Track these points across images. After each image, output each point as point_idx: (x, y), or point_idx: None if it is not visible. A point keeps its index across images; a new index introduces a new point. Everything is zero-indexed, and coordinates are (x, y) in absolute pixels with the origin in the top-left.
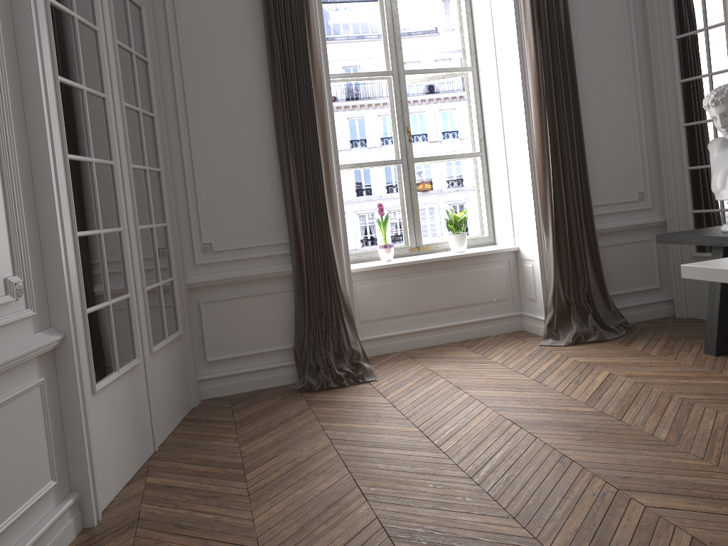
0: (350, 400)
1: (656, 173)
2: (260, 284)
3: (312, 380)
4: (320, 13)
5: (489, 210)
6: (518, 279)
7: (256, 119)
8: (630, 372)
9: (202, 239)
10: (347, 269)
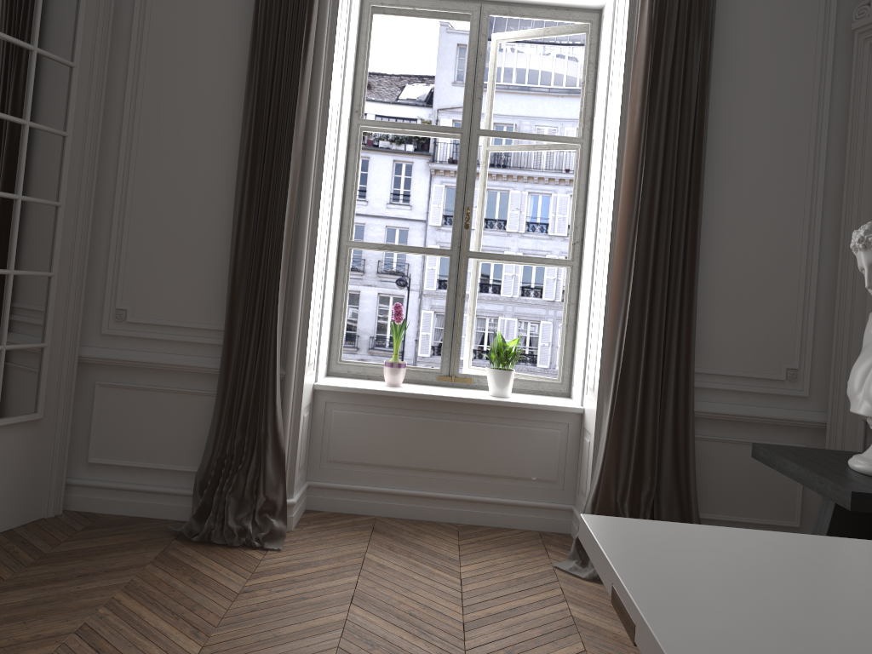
0: (203, 570)
1: (827, 344)
2: (178, 377)
3: (196, 525)
4: (331, 33)
5: (569, 346)
6: (578, 456)
7: (218, 160)
8: None
9: (116, 303)
10: (297, 384)
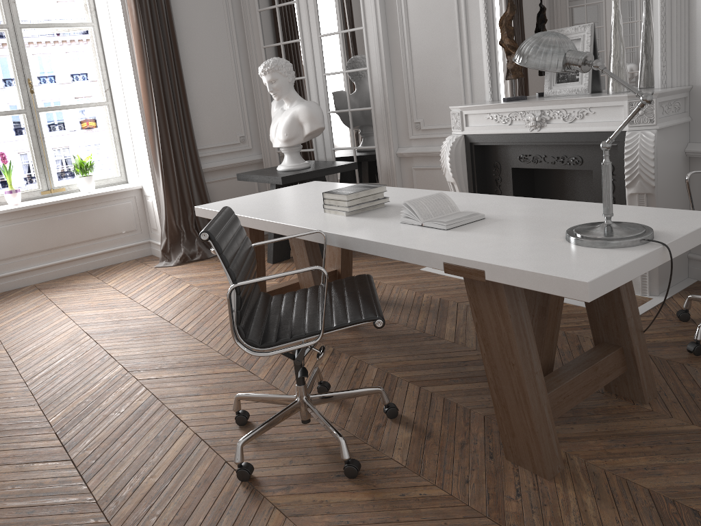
0: None
1: (255, 120)
2: None
3: None
4: None
5: (119, 153)
6: (145, 213)
7: None
8: (205, 283)
9: None
10: None
